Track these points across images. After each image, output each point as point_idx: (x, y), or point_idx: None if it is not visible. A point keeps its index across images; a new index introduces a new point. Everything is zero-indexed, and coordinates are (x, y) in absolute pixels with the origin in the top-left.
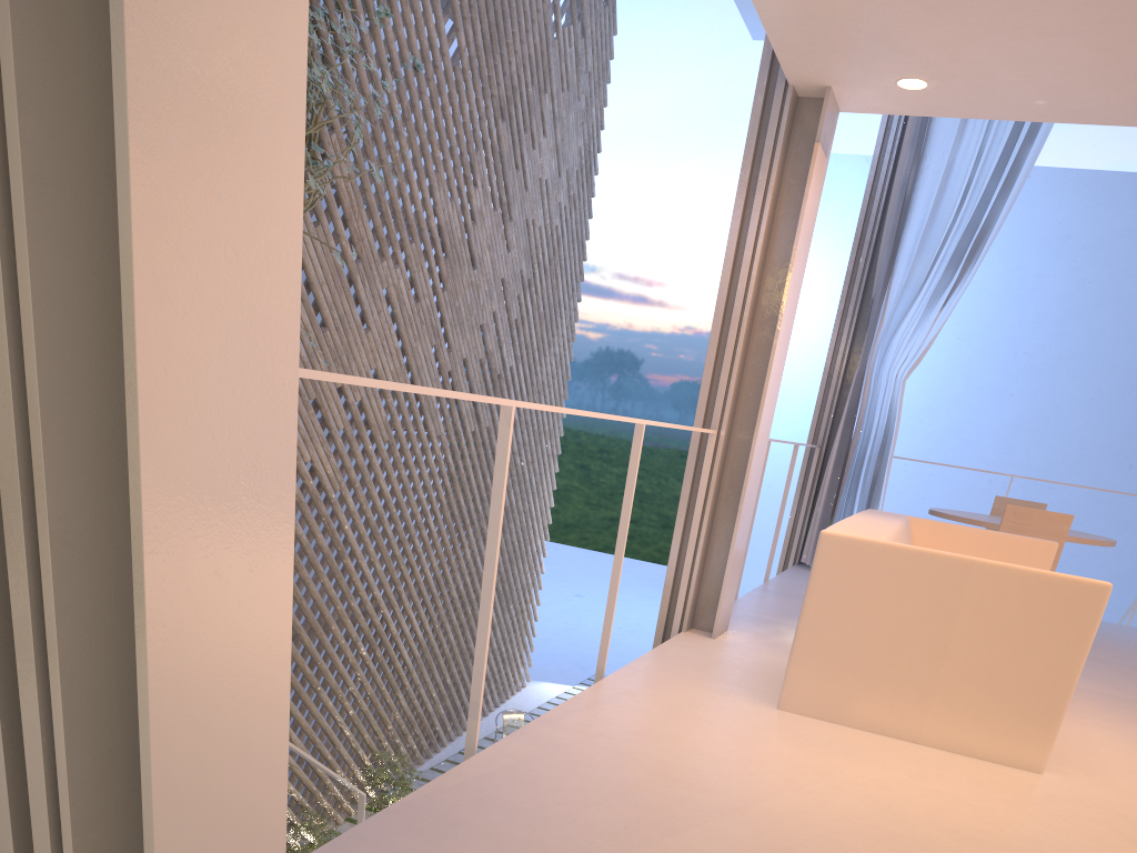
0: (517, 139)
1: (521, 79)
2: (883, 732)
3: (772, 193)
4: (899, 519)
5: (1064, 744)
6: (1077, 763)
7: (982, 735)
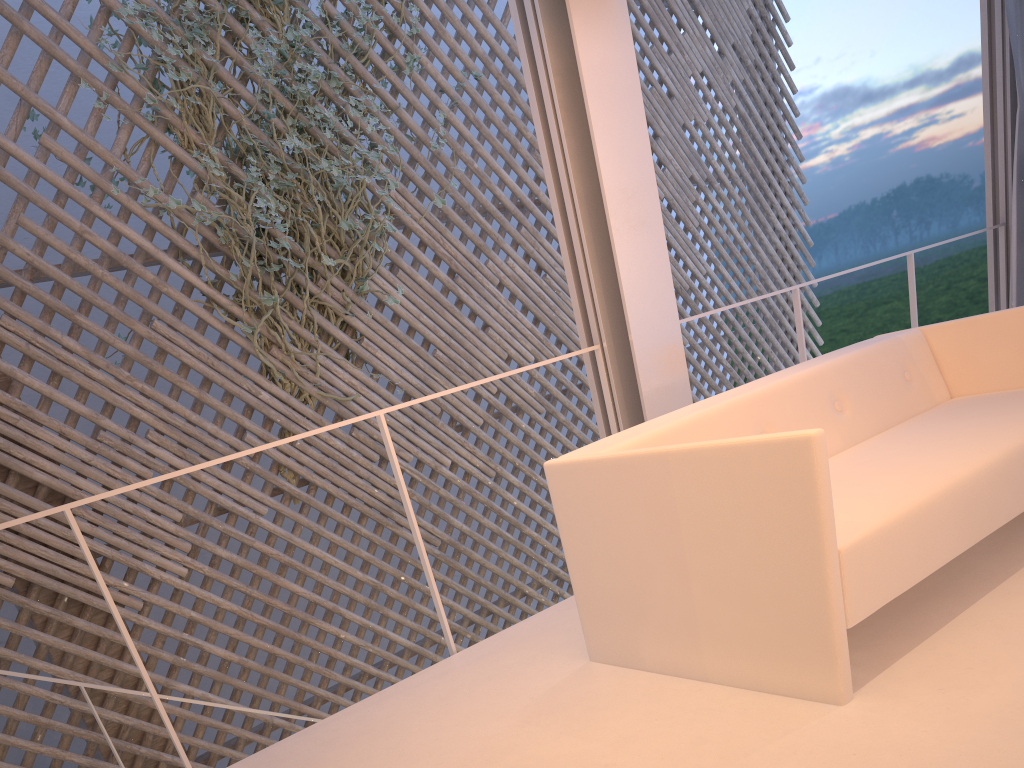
0: (641, 59)
1: (628, 1)
2: (675, 673)
3: (553, 74)
4: (844, 354)
5: (992, 632)
6: (956, 669)
7: (761, 664)
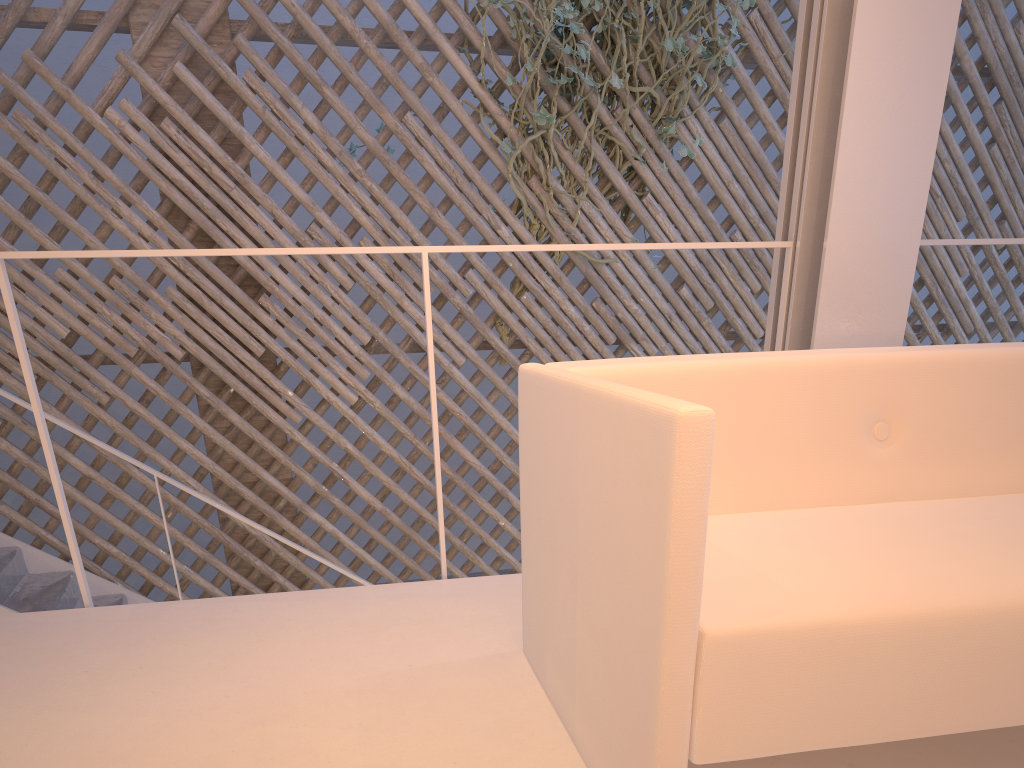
0: None
1: None
2: (559, 712)
3: None
4: None
5: None
6: None
7: (604, 754)
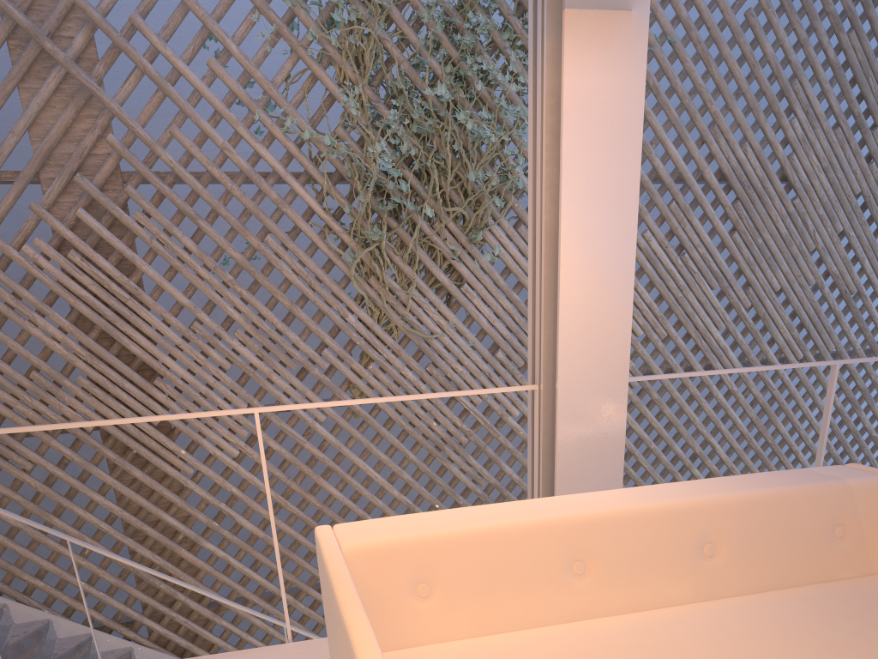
0: None
1: None
2: None
3: (547, 95)
4: (751, 490)
5: None
6: None
7: None
